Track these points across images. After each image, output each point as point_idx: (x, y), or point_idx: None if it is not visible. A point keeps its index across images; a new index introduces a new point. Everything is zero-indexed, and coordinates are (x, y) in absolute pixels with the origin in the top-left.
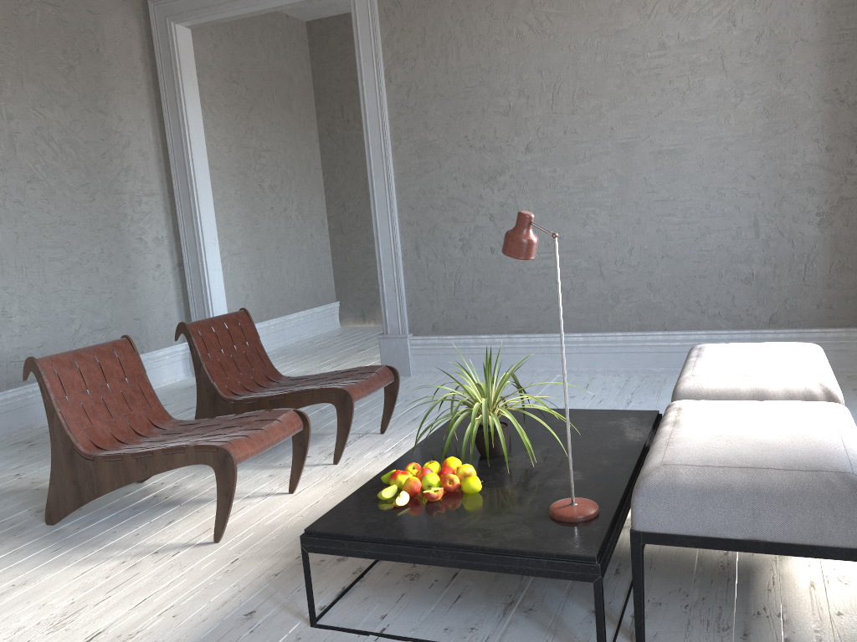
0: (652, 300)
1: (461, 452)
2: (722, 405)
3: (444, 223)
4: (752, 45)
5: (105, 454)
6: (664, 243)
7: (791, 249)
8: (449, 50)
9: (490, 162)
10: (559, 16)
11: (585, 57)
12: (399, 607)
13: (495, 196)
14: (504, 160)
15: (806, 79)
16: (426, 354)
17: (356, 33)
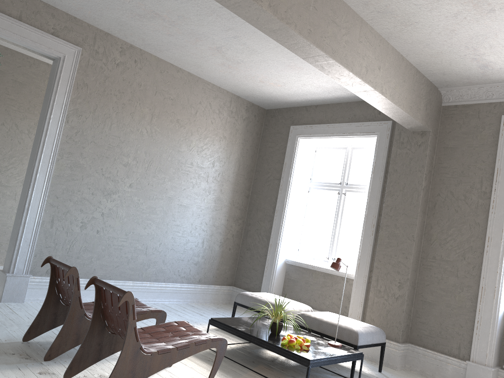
0: (162, 268)
1: (266, 333)
2: (321, 313)
3: (75, 211)
4: (216, 176)
5: (157, 350)
6: (173, 243)
7: (211, 253)
8: (106, 122)
9: (110, 186)
10: (160, 133)
11: (165, 155)
12: None
13: (108, 204)
14: (117, 187)
15: (227, 194)
16: (37, 288)
17: (56, 86)
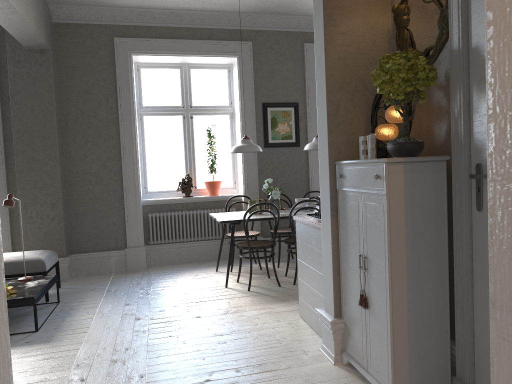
0: None
1: None
2: None
3: None
4: None
5: None
6: None
7: None
8: None
9: None
10: None
11: None
12: (24, 325)
13: None
14: None
15: None
16: None
17: None
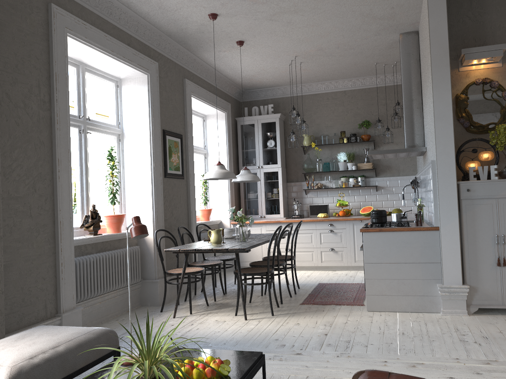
0: None
1: None
2: (10, 353)
3: None
4: None
5: None
6: None
7: None
8: None
9: None
10: None
11: None
12: None
13: None
14: None
15: None
16: None
17: None
